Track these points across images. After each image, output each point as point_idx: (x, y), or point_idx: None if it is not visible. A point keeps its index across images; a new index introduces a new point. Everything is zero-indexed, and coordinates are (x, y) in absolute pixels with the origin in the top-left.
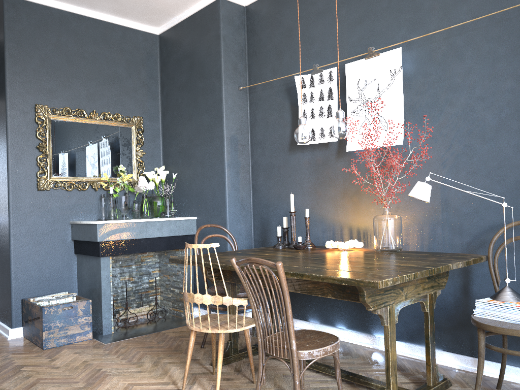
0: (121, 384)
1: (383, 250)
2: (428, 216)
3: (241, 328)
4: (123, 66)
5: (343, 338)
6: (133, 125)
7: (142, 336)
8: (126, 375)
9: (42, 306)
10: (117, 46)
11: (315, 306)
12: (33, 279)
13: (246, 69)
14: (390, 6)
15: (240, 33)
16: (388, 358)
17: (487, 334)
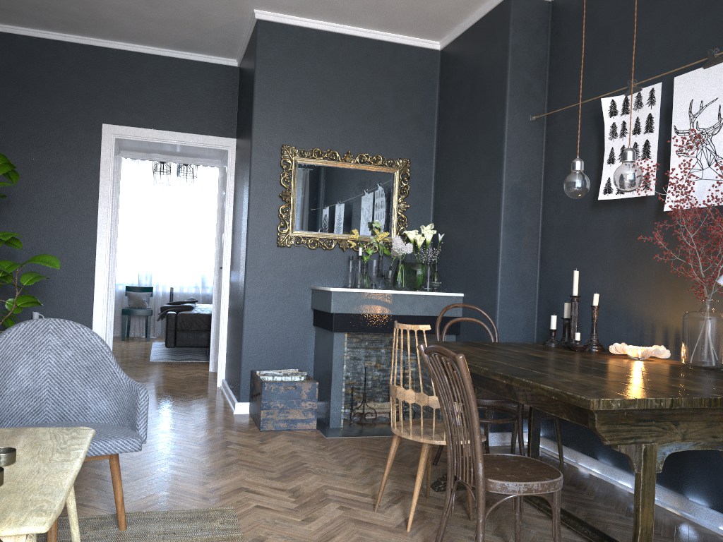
0: (316, 484)
1: (691, 366)
2: None
3: None
4: (390, 95)
5: None
6: (396, 170)
7: (372, 438)
8: (327, 476)
9: (263, 381)
10: (383, 69)
11: None
12: (265, 349)
13: (545, 90)
14: None
15: (539, 40)
16: (637, 521)
17: None
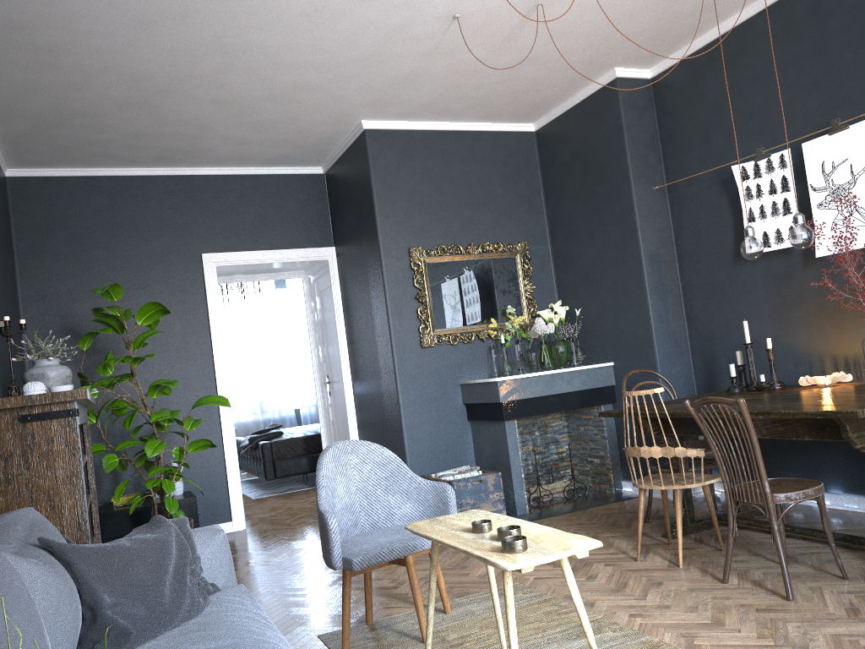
0: None
1: None
2: None
3: (700, 483)
4: (497, 182)
5: (840, 505)
6: (517, 254)
7: (566, 515)
8: None
9: (450, 481)
10: (487, 158)
11: (795, 467)
12: (428, 452)
13: (660, 160)
14: (857, 60)
15: (647, 116)
16: None
17: None
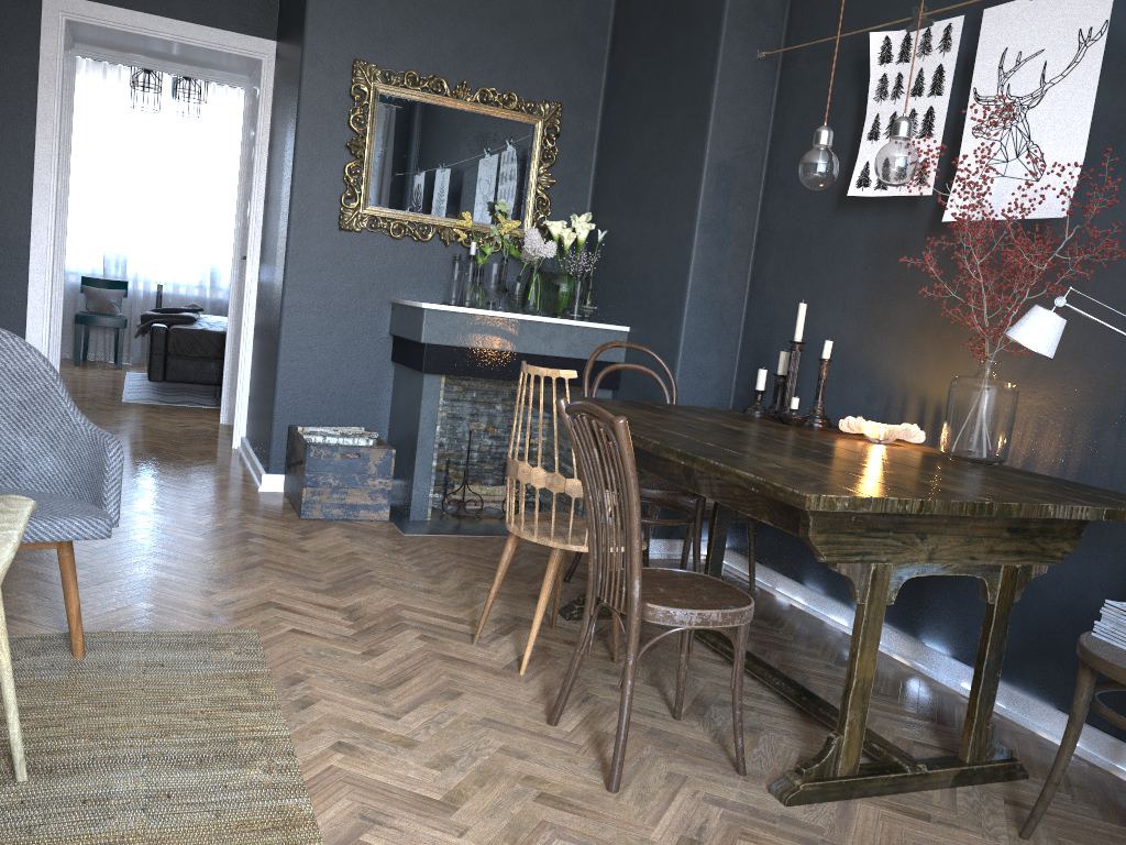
0: (386, 601)
1: (953, 456)
2: (1095, 399)
3: None
4: None
5: None
6: (539, 120)
7: (475, 538)
8: (403, 591)
9: (308, 443)
10: None
11: None
12: (313, 393)
13: (785, 11)
14: None
15: None
16: (852, 671)
17: (1123, 685)
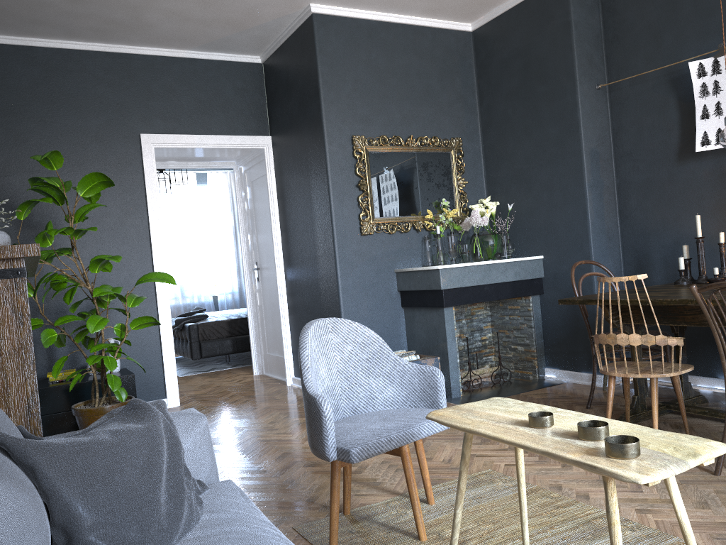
0: None
1: None
2: None
3: (677, 373)
4: (436, 78)
5: None
6: (452, 149)
7: None
8: None
9: None
10: (427, 54)
11: None
12: None
13: (603, 61)
14: None
15: (593, 15)
16: None
17: None
